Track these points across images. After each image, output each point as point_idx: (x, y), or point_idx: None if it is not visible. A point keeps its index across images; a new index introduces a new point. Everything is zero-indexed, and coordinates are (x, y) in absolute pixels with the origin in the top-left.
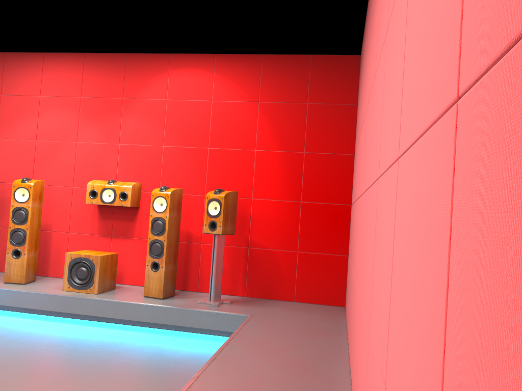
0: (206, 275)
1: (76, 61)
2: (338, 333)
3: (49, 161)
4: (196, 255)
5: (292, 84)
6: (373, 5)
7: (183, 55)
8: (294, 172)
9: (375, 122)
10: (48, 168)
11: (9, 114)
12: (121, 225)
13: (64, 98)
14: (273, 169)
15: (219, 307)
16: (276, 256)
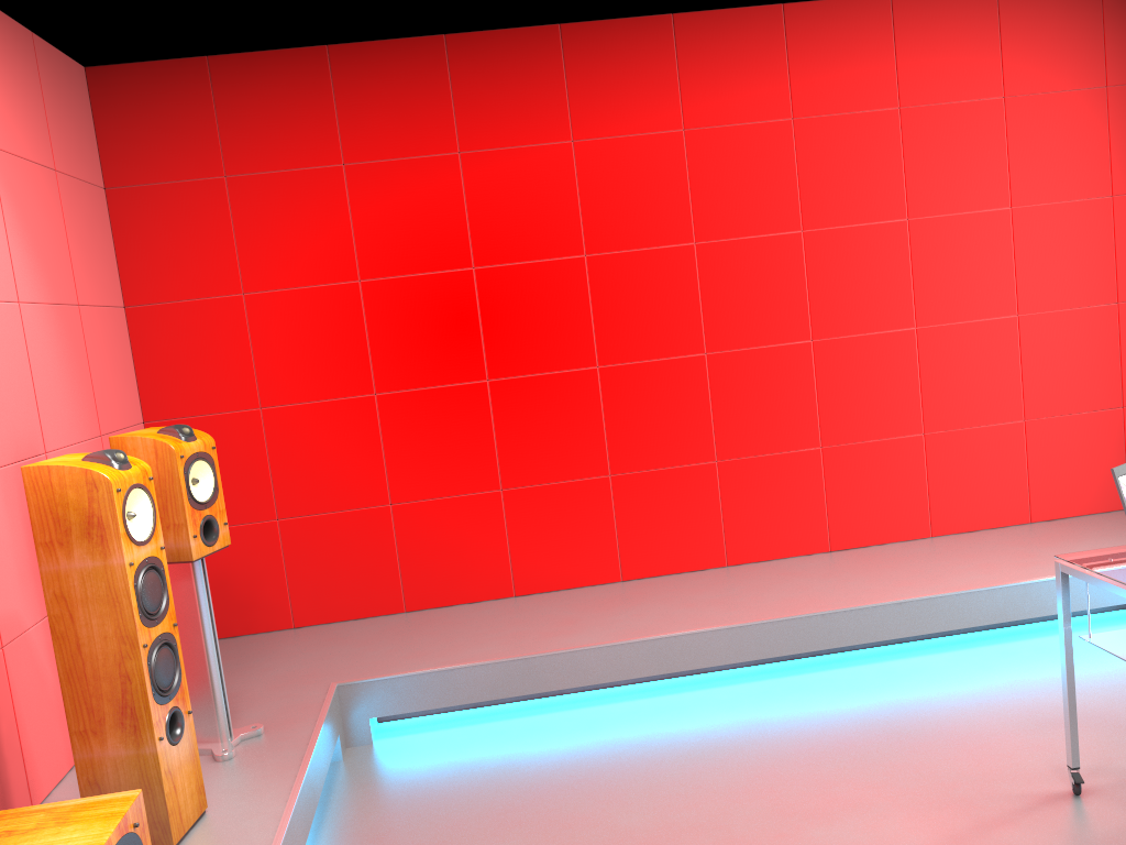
0: (35, 742)
1: None
2: (414, 615)
3: None
4: (3, 695)
5: (28, 109)
6: (557, 123)
7: None
8: (79, 360)
9: (746, 294)
10: None
11: None
12: None
13: None
14: (54, 359)
15: (271, 725)
16: None
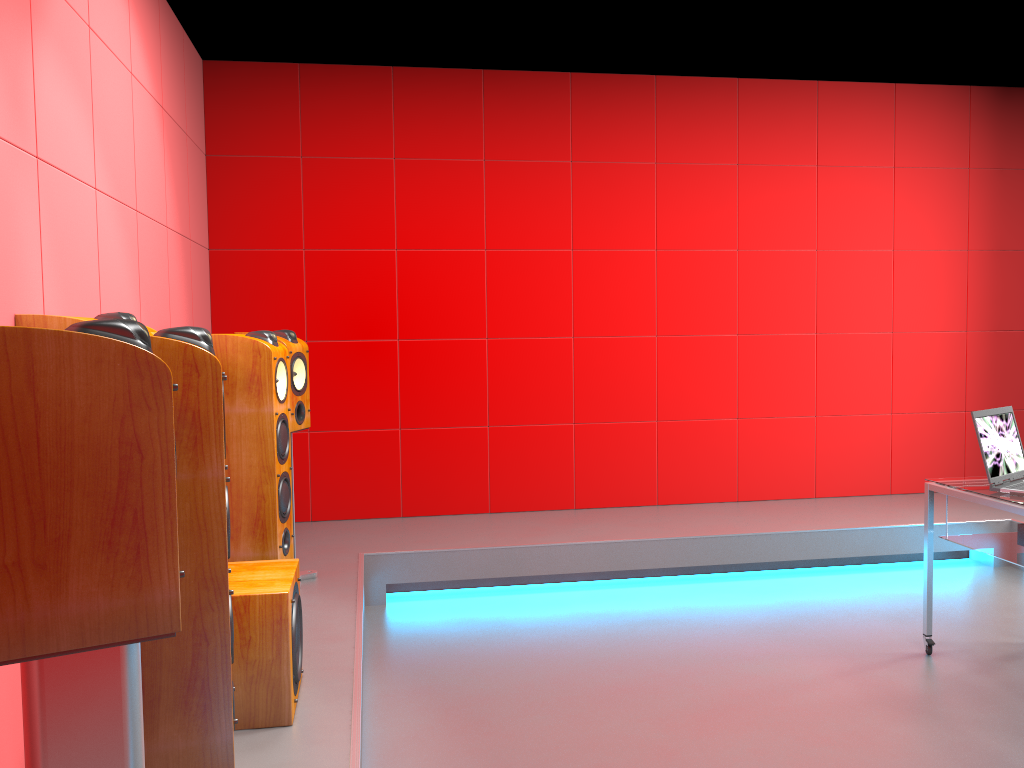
0: None
1: None
2: (409, 519)
3: None
4: None
5: (178, 85)
6: (561, 146)
7: None
8: (188, 282)
9: (691, 293)
10: None
11: None
12: None
13: None
14: (178, 275)
15: (321, 573)
16: None
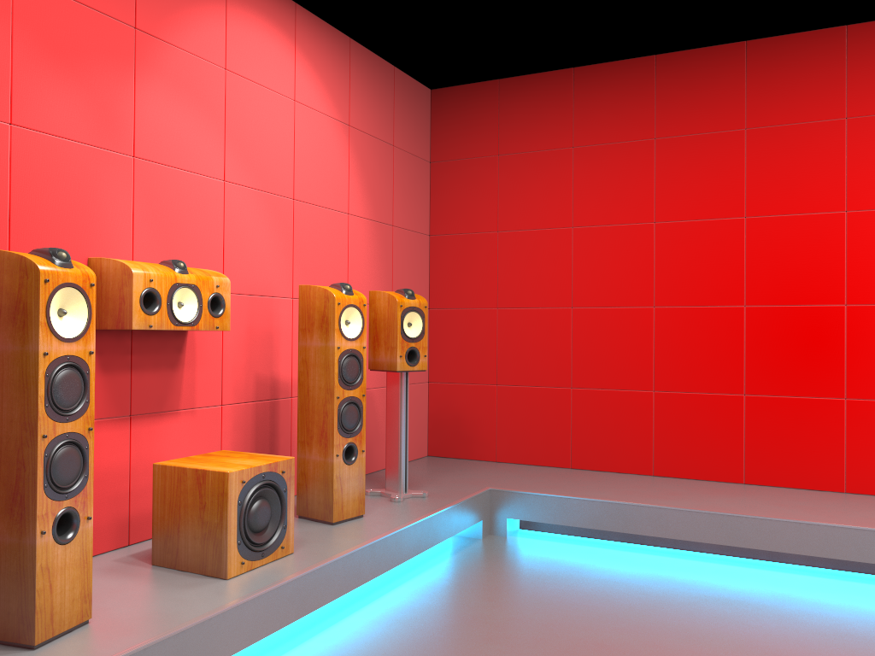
0: None
1: None
2: (574, 471)
3: None
4: (285, 423)
5: (380, 109)
6: (734, 115)
7: None
8: (385, 257)
9: None
10: None
11: None
12: (150, 382)
13: None
14: (367, 251)
15: (434, 495)
16: (373, 399)
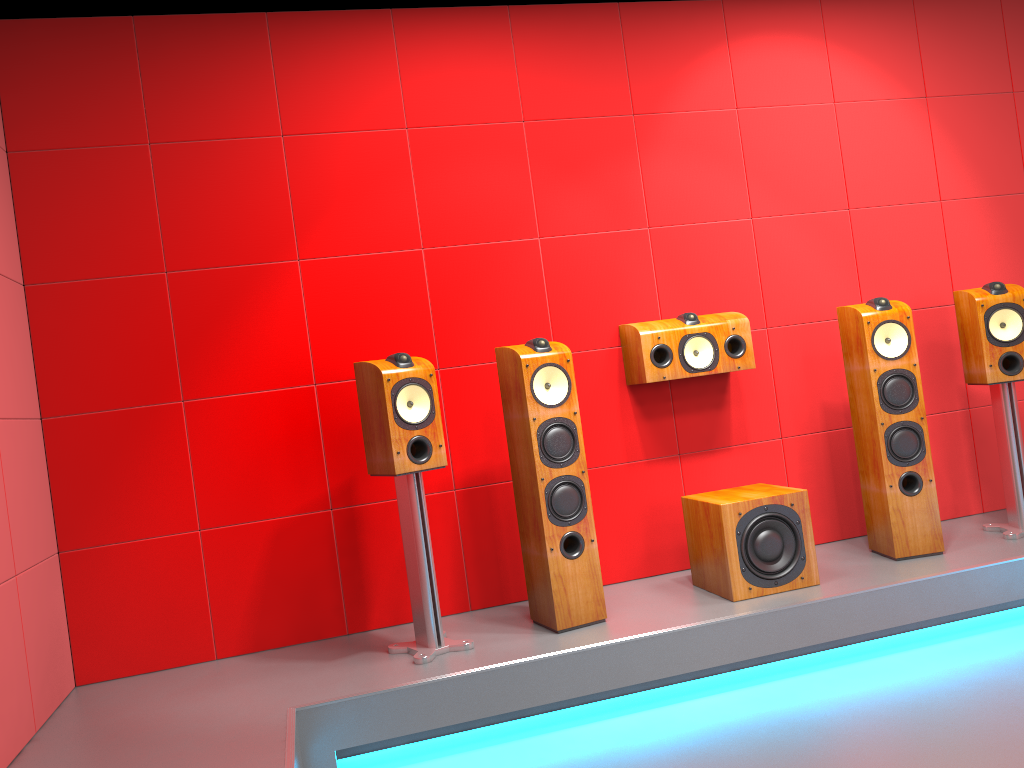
0: None
1: (490, 29)
2: None
3: (473, 300)
4: None
5: (980, 56)
6: None
7: (751, 2)
8: (1017, 236)
9: None
10: (474, 318)
11: (323, 188)
12: (695, 423)
13: (477, 127)
14: (980, 237)
15: None
16: (1020, 414)
